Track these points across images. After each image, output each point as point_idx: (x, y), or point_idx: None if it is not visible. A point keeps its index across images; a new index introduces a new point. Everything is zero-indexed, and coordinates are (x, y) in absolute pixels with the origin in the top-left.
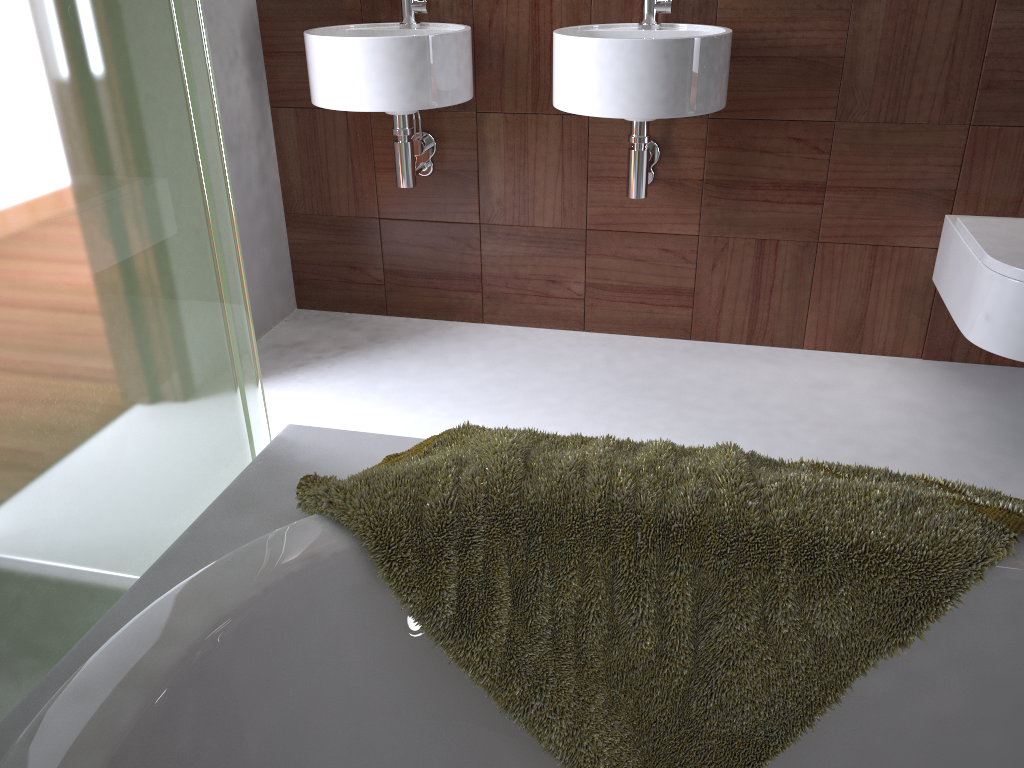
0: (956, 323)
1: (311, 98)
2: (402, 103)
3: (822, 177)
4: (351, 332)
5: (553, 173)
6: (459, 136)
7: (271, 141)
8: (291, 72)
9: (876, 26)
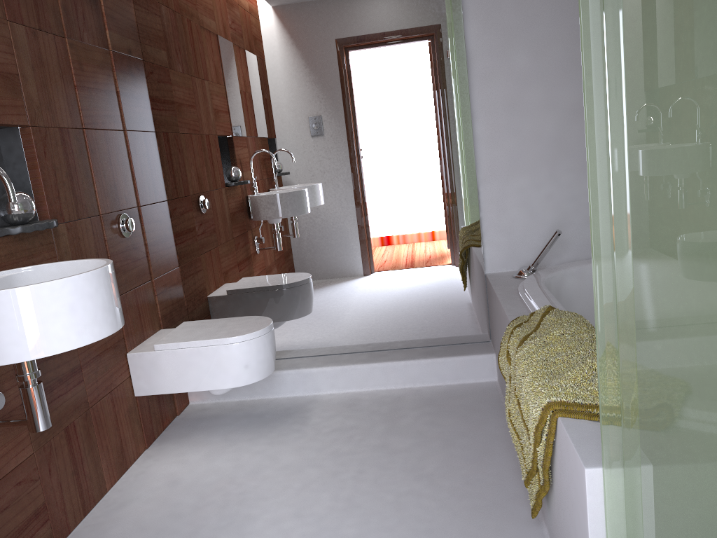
0: (213, 389)
1: None
2: None
3: (78, 361)
4: None
5: None
6: None
7: None
8: None
9: (68, 250)
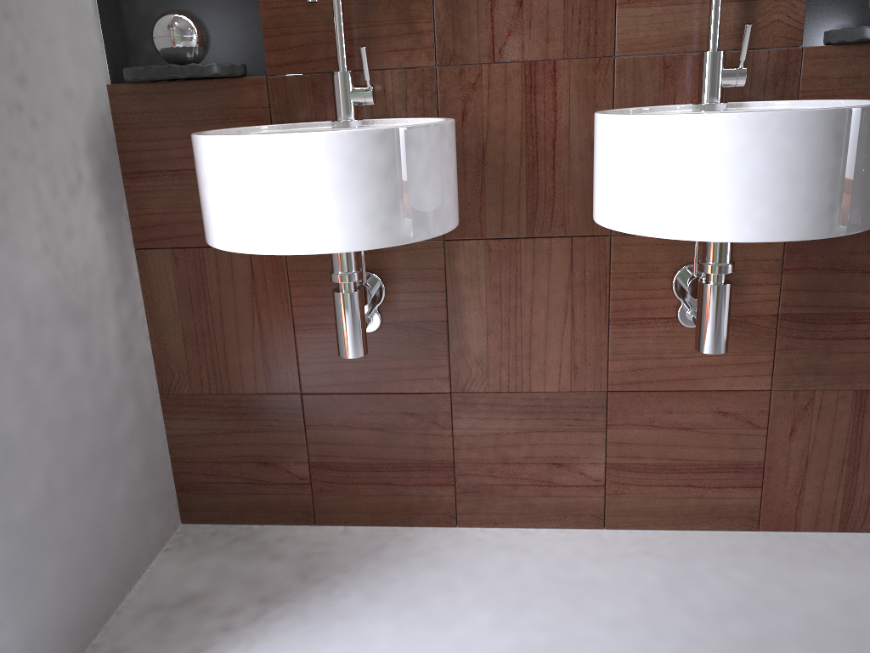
0: None
1: (207, 236)
2: (369, 237)
3: None
4: (269, 564)
5: (559, 317)
6: (419, 274)
7: (137, 297)
8: (165, 199)
9: None
